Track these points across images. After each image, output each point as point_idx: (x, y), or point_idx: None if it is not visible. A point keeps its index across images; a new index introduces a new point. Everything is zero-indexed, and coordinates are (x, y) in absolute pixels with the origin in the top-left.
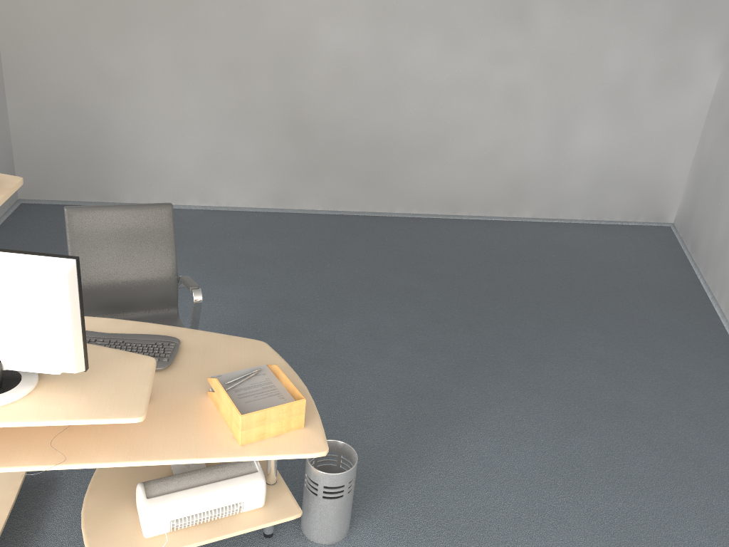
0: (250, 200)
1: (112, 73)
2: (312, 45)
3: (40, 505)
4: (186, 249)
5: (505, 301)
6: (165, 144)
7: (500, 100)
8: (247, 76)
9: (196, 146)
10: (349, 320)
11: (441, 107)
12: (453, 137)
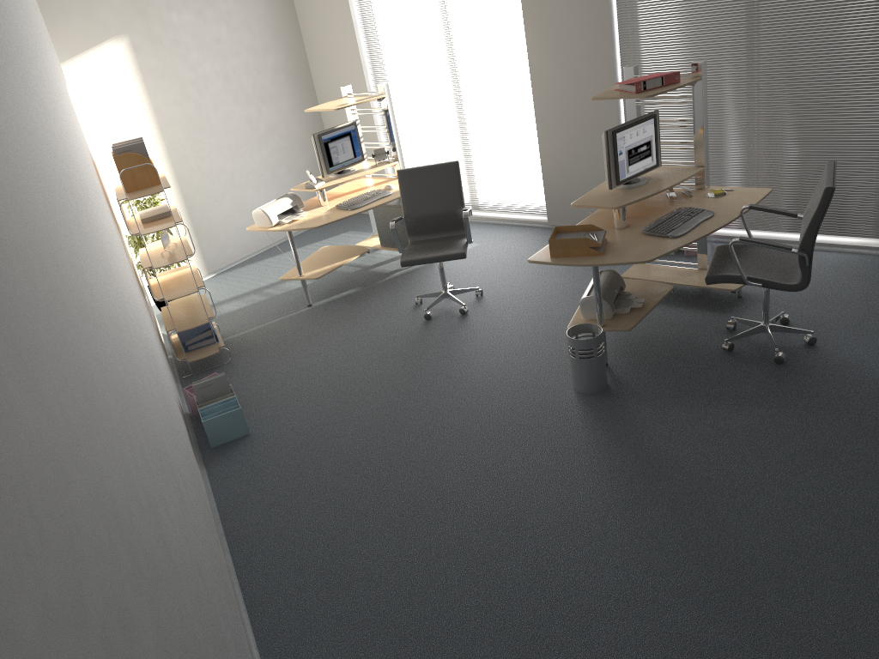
0: None
1: None
2: None
3: (701, 307)
4: None
5: None
6: None
7: None
8: None
9: None
10: None
11: None
12: None
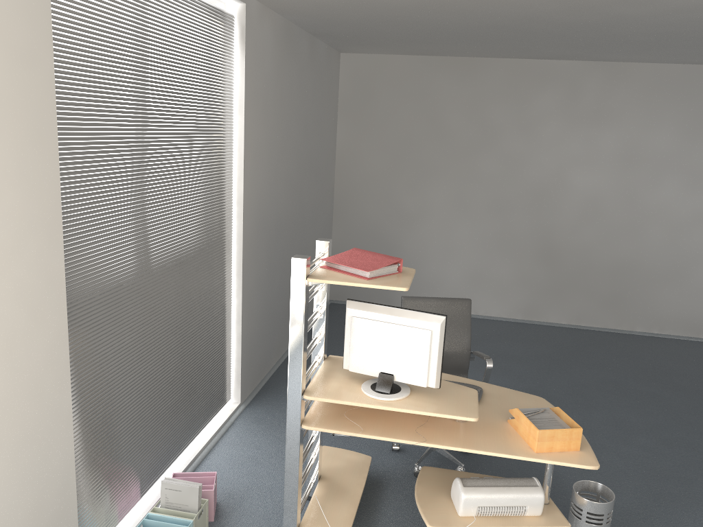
0: (502, 311)
1: (406, 210)
2: (564, 187)
3: (374, 495)
4: None
5: None
6: (439, 263)
7: None
8: (508, 212)
9: (463, 265)
10: (596, 412)
11: (683, 239)
12: (695, 265)
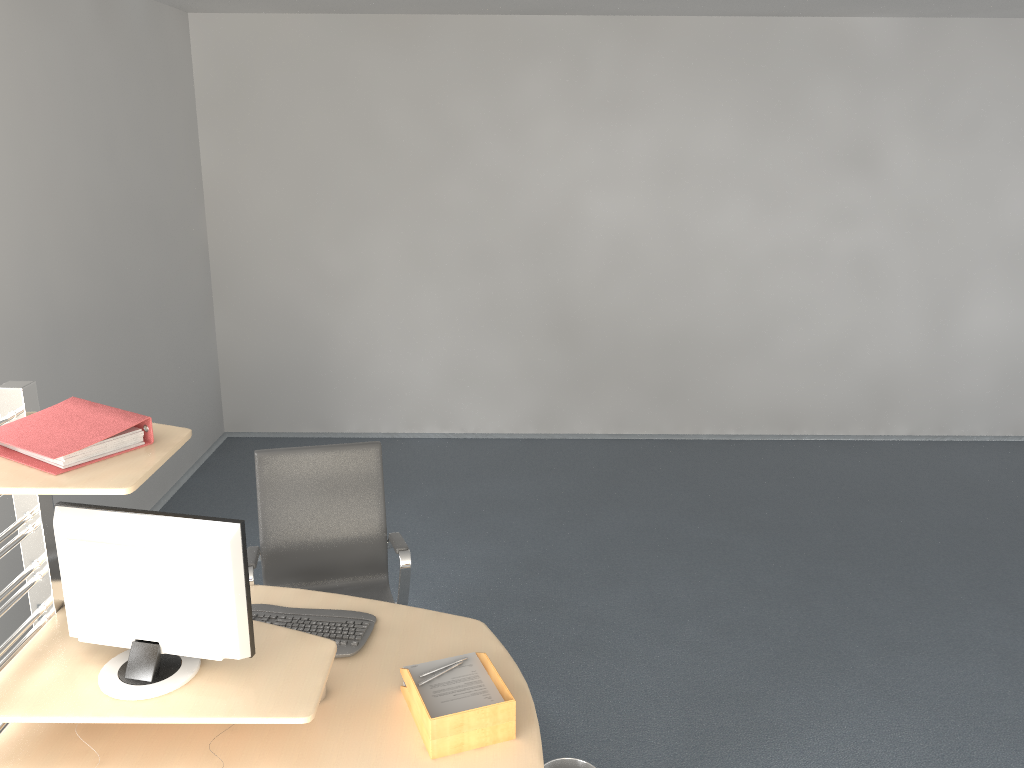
0: (504, 424)
1: (334, 275)
2: (578, 222)
3: None
4: (419, 492)
5: (858, 561)
6: (397, 357)
7: (845, 274)
8: (497, 267)
9: (435, 357)
10: (626, 588)
11: (758, 289)
12: (779, 327)
